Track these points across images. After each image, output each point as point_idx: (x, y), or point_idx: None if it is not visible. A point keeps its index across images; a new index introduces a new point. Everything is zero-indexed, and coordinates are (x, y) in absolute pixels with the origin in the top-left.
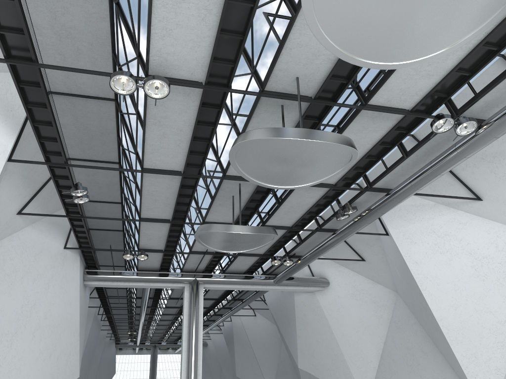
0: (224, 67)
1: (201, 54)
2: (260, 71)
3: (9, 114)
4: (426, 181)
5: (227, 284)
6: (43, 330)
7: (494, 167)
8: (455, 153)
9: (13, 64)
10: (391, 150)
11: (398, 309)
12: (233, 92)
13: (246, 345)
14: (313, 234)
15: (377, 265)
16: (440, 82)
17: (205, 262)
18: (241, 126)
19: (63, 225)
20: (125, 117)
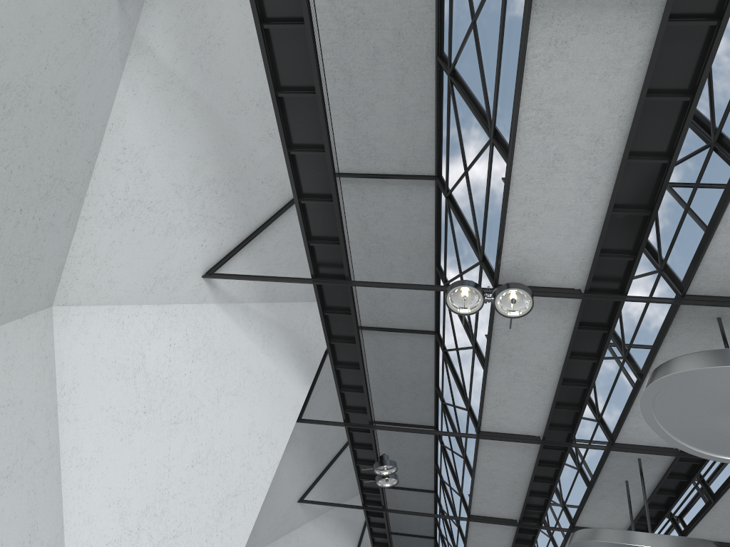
0: (616, 263)
1: (581, 245)
2: (679, 264)
3: (304, 356)
4: None
5: None
6: None
7: None
8: None
9: (319, 285)
10: None
11: None
12: (632, 300)
13: None
14: None
15: None
16: None
17: None
18: (644, 357)
19: (354, 523)
20: (450, 356)
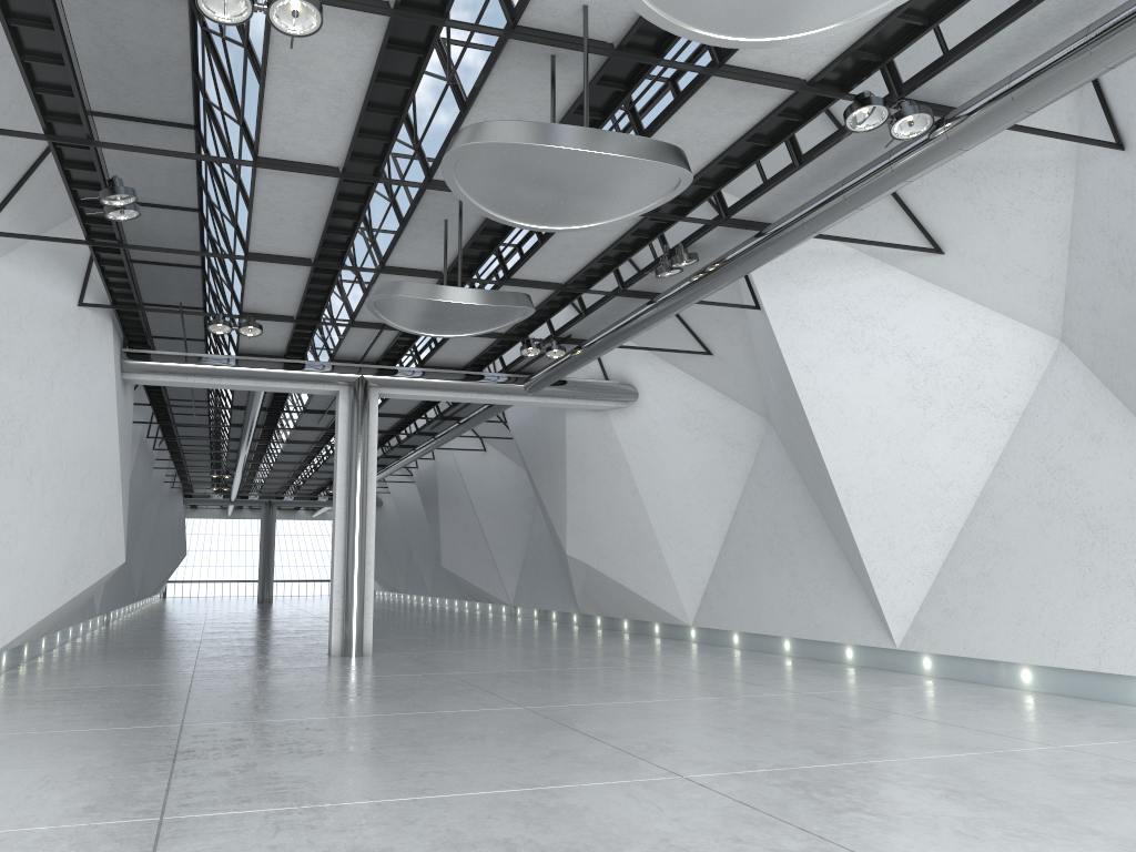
0: None
1: None
2: None
3: None
4: (831, 219)
5: (427, 390)
6: (49, 472)
7: (974, 191)
8: (888, 171)
9: None
10: (768, 152)
11: (767, 452)
12: (453, 26)
13: (464, 508)
14: (609, 301)
15: (735, 364)
16: (867, 35)
17: (383, 345)
18: (467, 90)
19: (75, 256)
20: (214, 39)
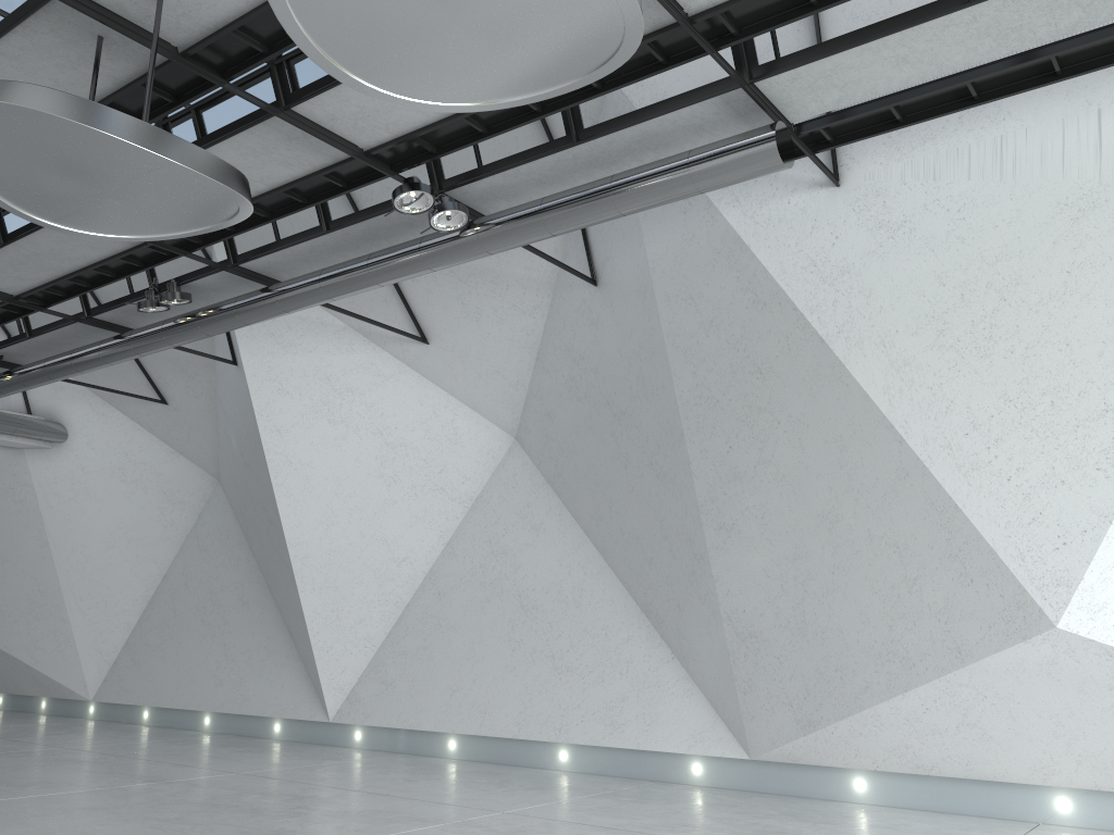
0: None
1: None
2: None
3: None
4: (351, 289)
5: None
6: None
7: (466, 293)
8: (418, 256)
9: None
10: (303, 209)
11: (212, 513)
12: None
13: None
14: (67, 326)
15: (193, 418)
16: (433, 125)
17: None
18: None
19: None
20: None
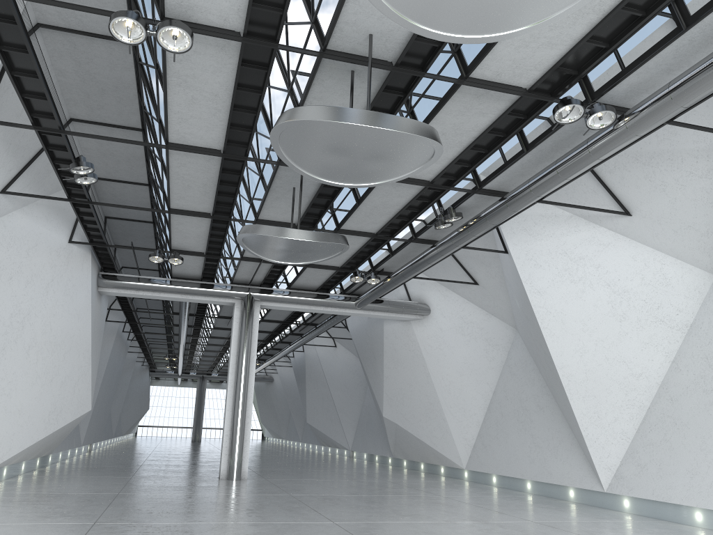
0: (270, 14)
1: None
2: (319, 23)
3: None
4: (549, 186)
5: (292, 303)
6: (41, 348)
7: (650, 172)
8: (586, 152)
9: None
10: (504, 141)
11: (515, 351)
12: (283, 49)
13: (321, 384)
14: (406, 245)
15: (494, 291)
16: (566, 55)
17: (262, 273)
18: (298, 95)
19: (68, 211)
20: (145, 69)
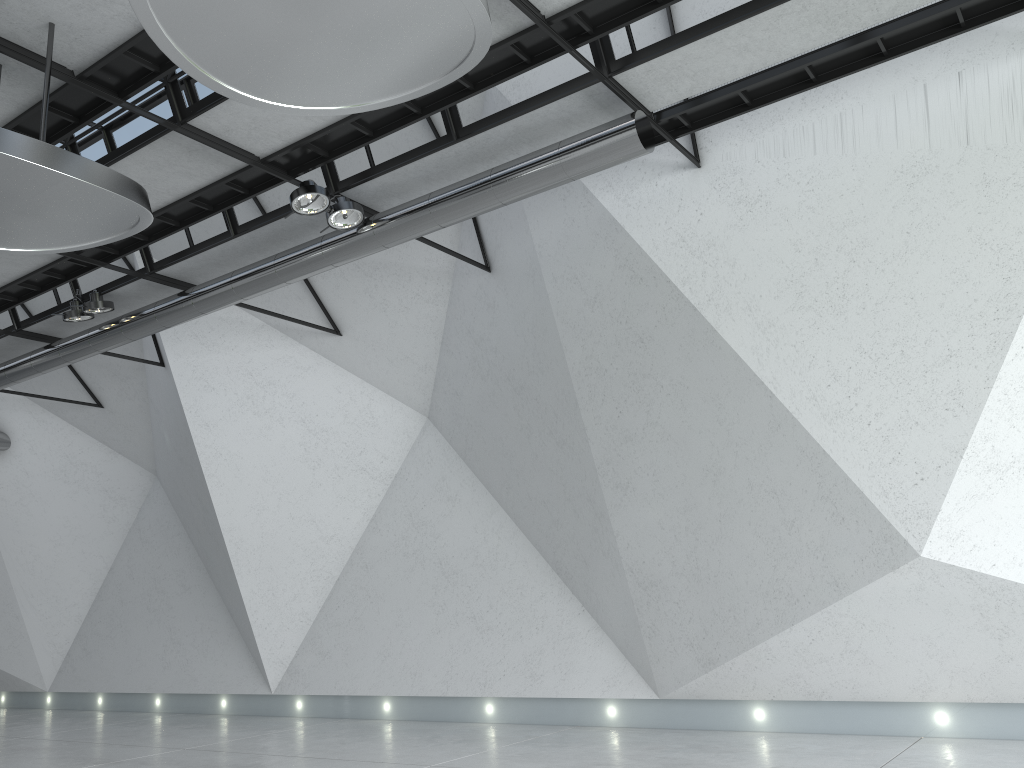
0: None
1: None
2: None
3: None
4: (261, 288)
5: None
6: None
7: (372, 286)
8: (320, 254)
9: None
10: (210, 216)
11: (152, 507)
12: None
13: None
14: None
15: (128, 419)
16: (322, 131)
17: None
18: None
19: None
20: None
